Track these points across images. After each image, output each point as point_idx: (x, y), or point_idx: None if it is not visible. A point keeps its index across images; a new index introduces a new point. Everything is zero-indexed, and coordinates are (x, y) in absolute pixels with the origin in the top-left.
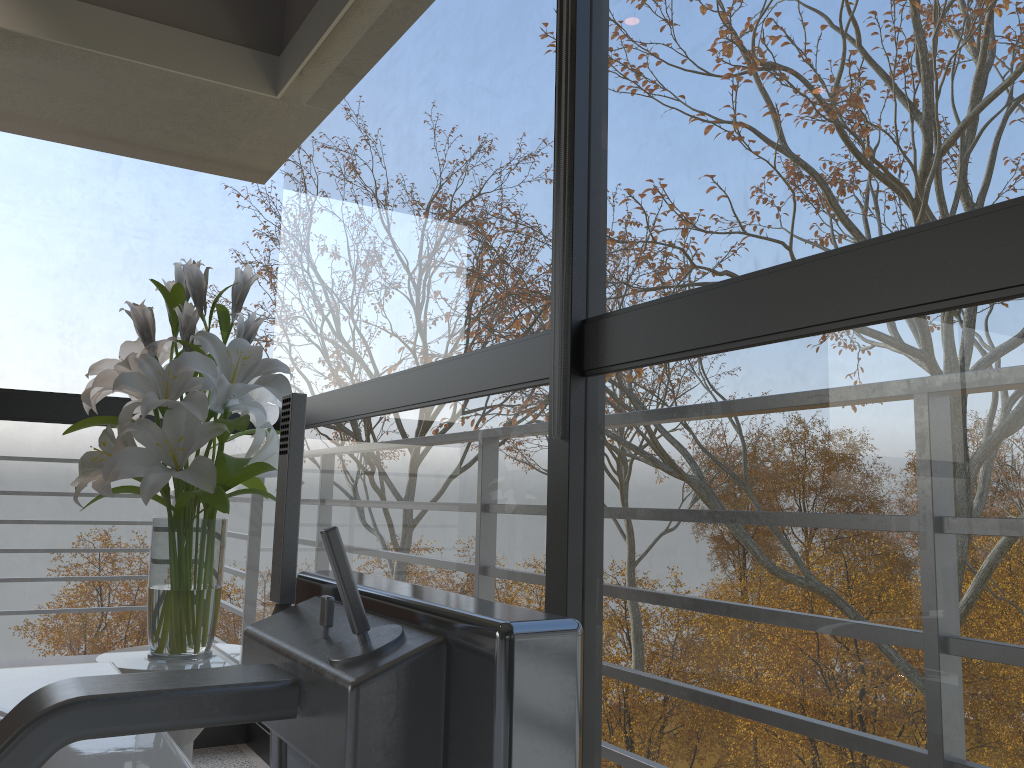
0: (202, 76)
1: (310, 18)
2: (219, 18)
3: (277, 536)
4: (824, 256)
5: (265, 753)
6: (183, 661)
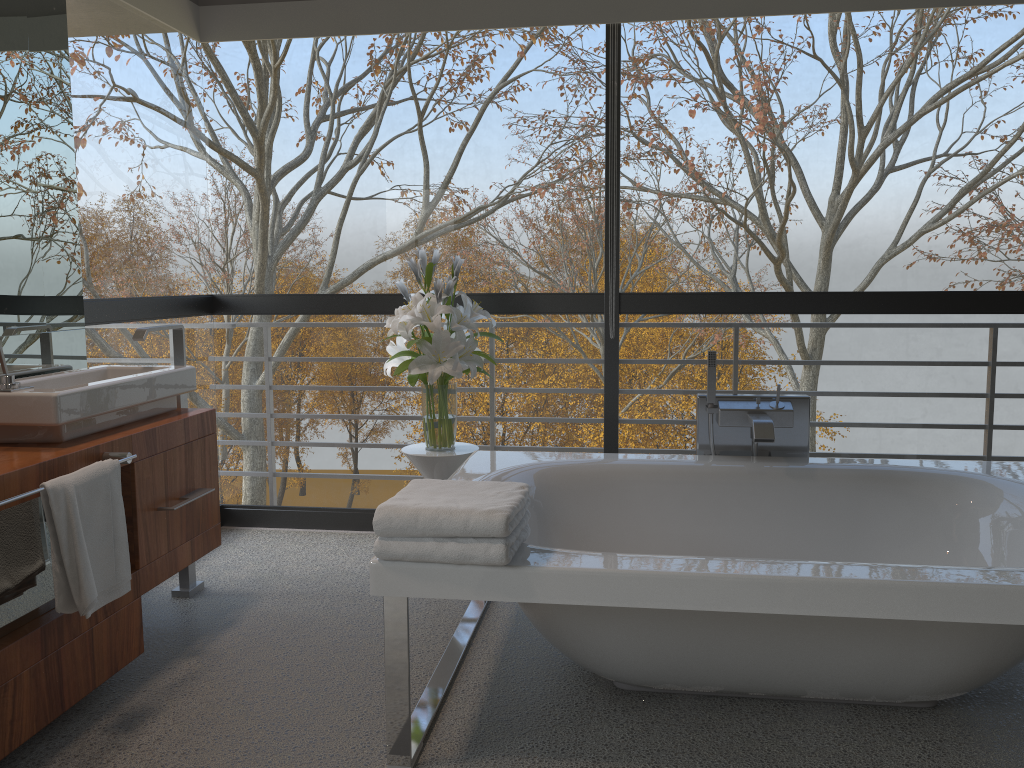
0: (170, 24)
1: (276, 8)
2: None
3: (710, 387)
4: (735, 293)
5: (268, 522)
6: (456, 449)
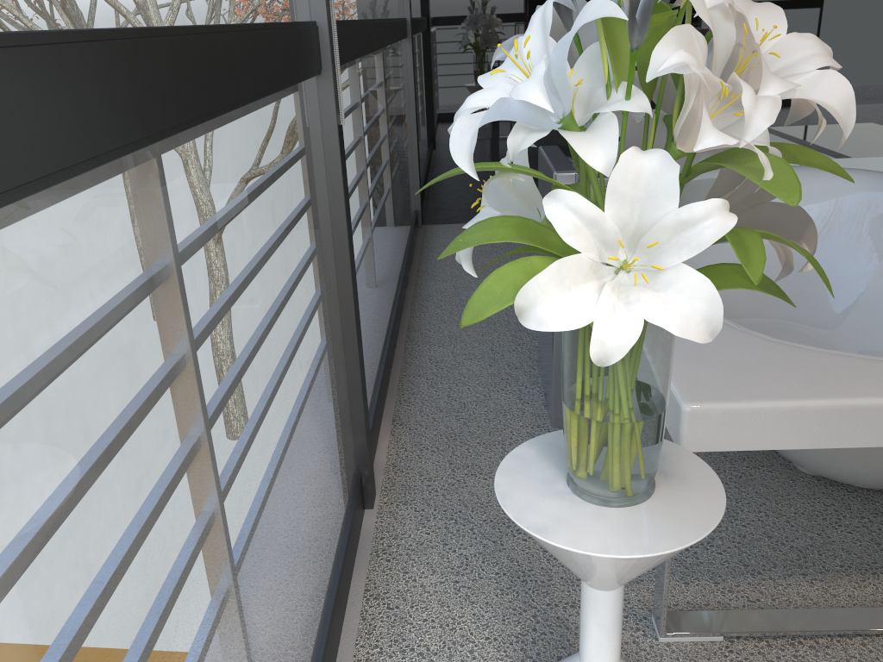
0: None
1: None
2: None
3: None
4: (354, 22)
5: None
6: None
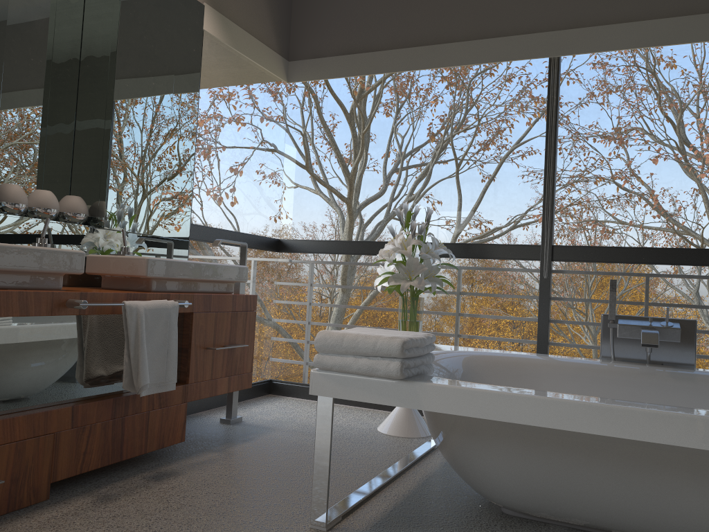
0: (268, 69)
1: (333, 60)
2: (272, 38)
3: (611, 307)
4: (644, 248)
5: (298, 394)
6: None
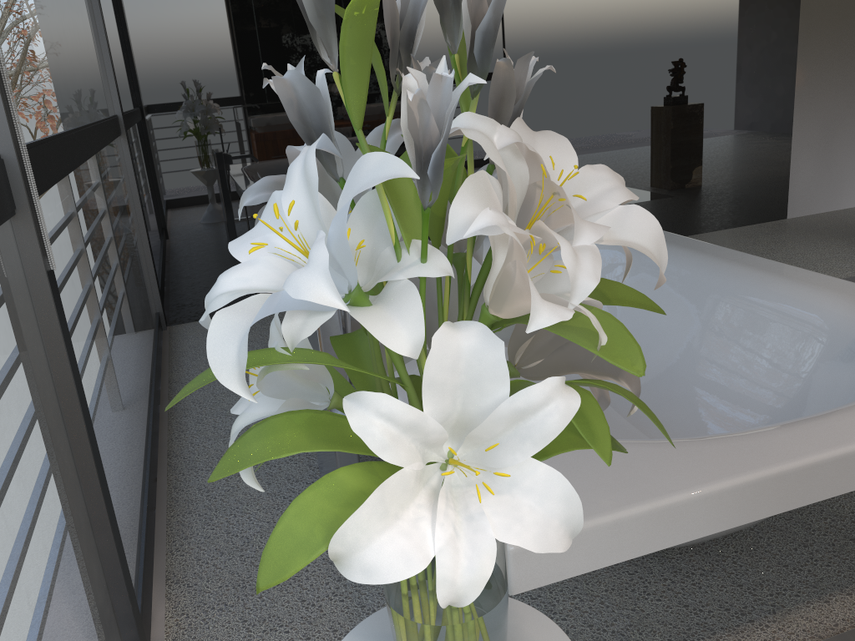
0: None
1: None
2: None
3: None
4: (54, 138)
5: None
6: None
